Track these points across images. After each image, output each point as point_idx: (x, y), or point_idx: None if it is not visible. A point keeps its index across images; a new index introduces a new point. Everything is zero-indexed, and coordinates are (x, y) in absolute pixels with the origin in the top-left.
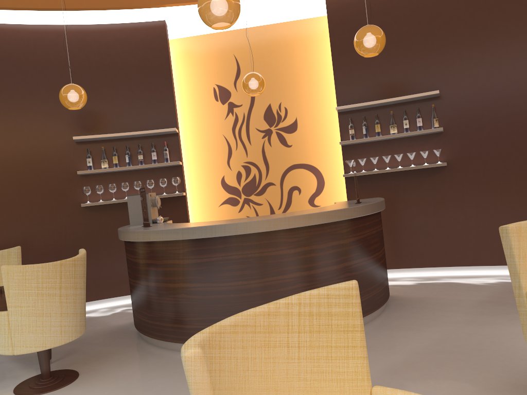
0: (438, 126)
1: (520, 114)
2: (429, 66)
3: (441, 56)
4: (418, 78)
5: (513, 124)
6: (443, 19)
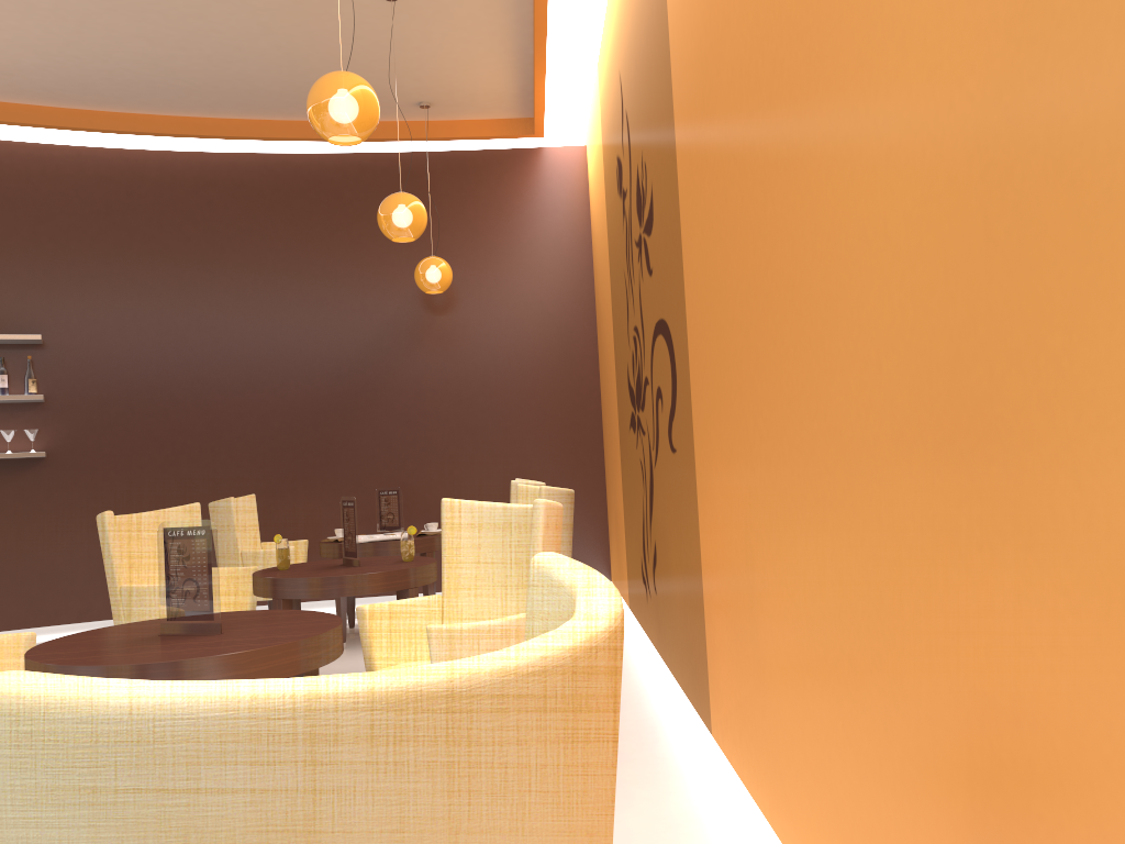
0: (37, 391)
1: (163, 390)
2: (28, 293)
3: (50, 282)
4: (8, 309)
5: (154, 403)
6: (58, 226)
